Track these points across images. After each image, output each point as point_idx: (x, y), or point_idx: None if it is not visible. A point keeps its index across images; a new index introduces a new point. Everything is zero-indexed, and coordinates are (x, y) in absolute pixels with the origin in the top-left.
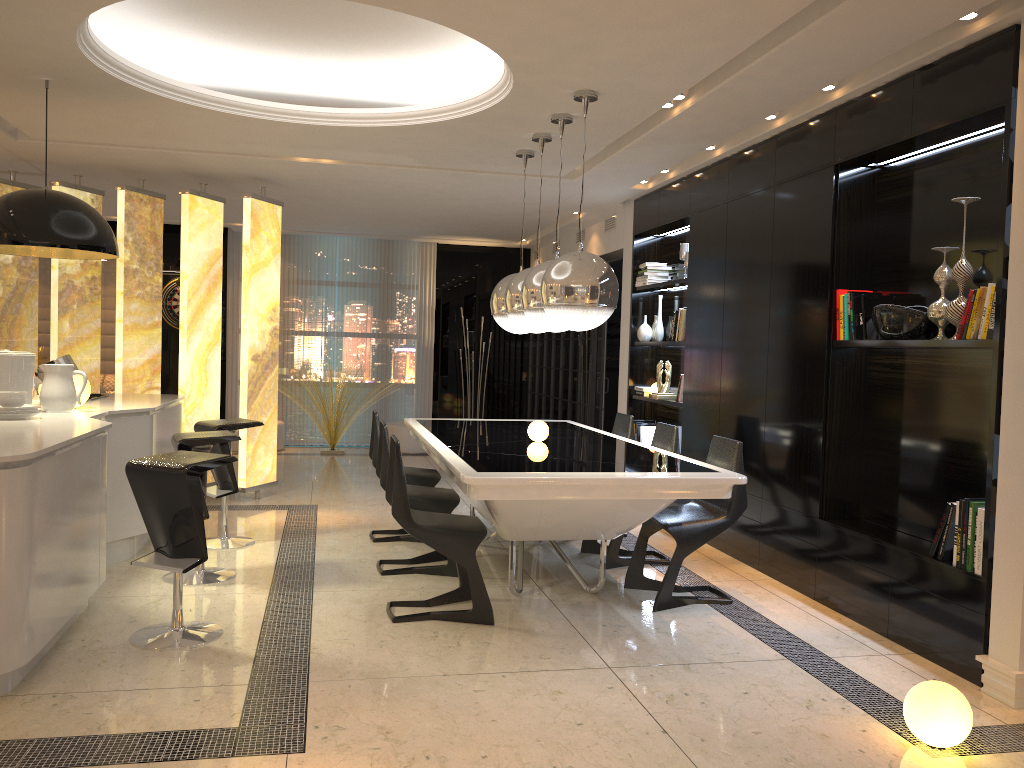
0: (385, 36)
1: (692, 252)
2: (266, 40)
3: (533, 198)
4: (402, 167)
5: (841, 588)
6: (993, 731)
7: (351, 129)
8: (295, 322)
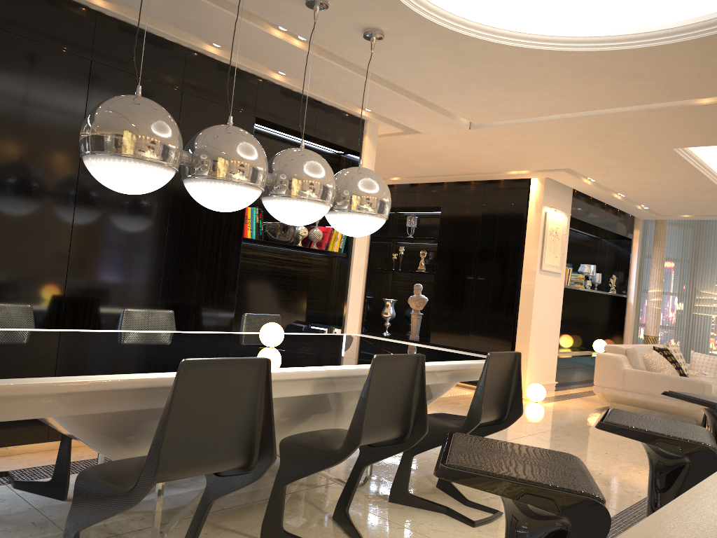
0: None
1: None
2: None
3: None
4: None
5: None
6: None
7: None
8: None
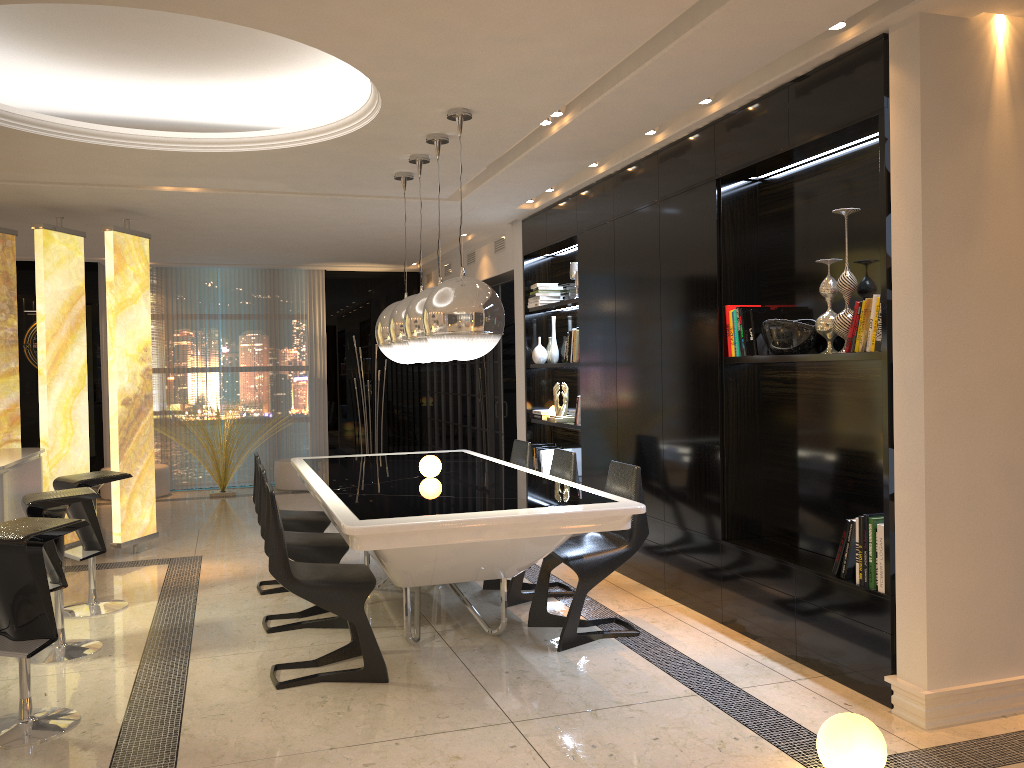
0: (243, 55)
1: (582, 271)
2: (112, 61)
3: (418, 221)
4: (276, 193)
5: (748, 611)
6: (907, 758)
7: (214, 155)
8: (177, 359)
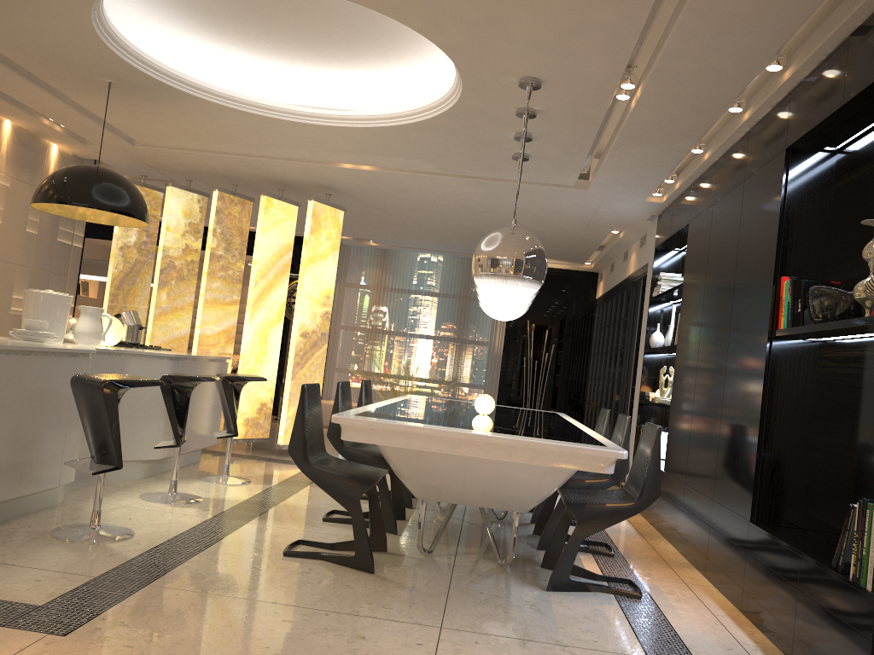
0: (375, 43)
1: (688, 257)
2: (286, 52)
3: (563, 212)
4: (430, 174)
5: (760, 600)
6: None
7: (360, 130)
8: (386, 323)
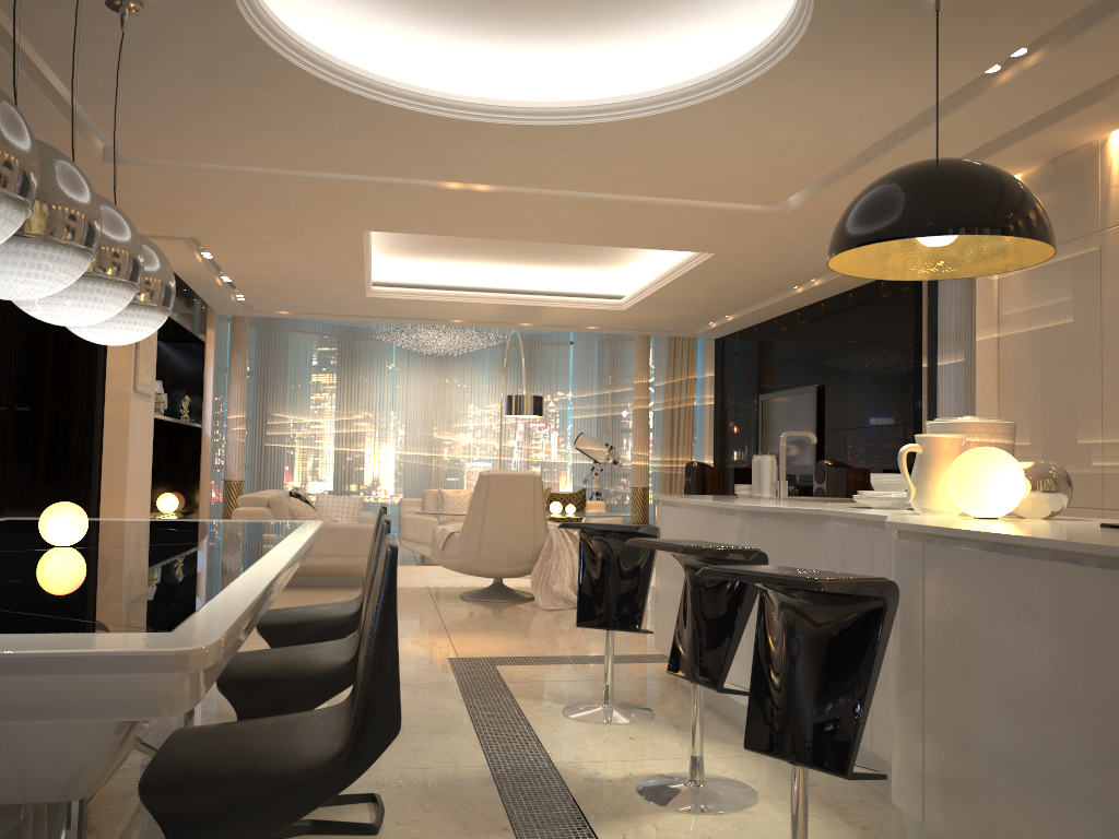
0: None
1: None
2: None
3: None
4: None
5: None
6: None
7: None
8: None
